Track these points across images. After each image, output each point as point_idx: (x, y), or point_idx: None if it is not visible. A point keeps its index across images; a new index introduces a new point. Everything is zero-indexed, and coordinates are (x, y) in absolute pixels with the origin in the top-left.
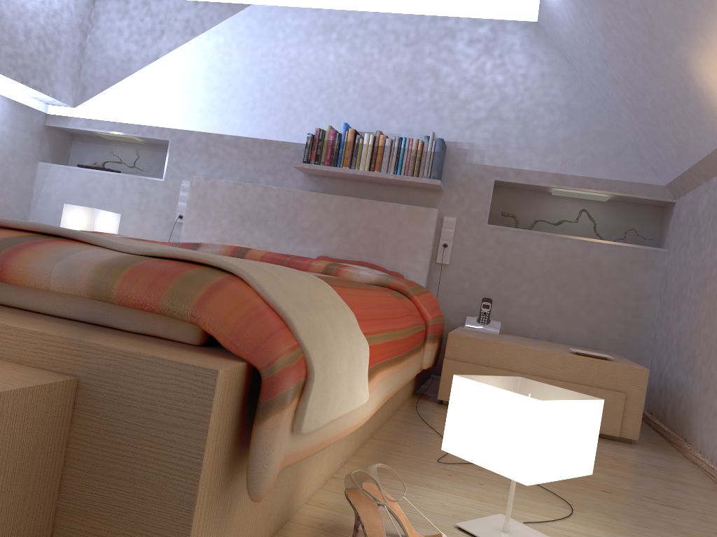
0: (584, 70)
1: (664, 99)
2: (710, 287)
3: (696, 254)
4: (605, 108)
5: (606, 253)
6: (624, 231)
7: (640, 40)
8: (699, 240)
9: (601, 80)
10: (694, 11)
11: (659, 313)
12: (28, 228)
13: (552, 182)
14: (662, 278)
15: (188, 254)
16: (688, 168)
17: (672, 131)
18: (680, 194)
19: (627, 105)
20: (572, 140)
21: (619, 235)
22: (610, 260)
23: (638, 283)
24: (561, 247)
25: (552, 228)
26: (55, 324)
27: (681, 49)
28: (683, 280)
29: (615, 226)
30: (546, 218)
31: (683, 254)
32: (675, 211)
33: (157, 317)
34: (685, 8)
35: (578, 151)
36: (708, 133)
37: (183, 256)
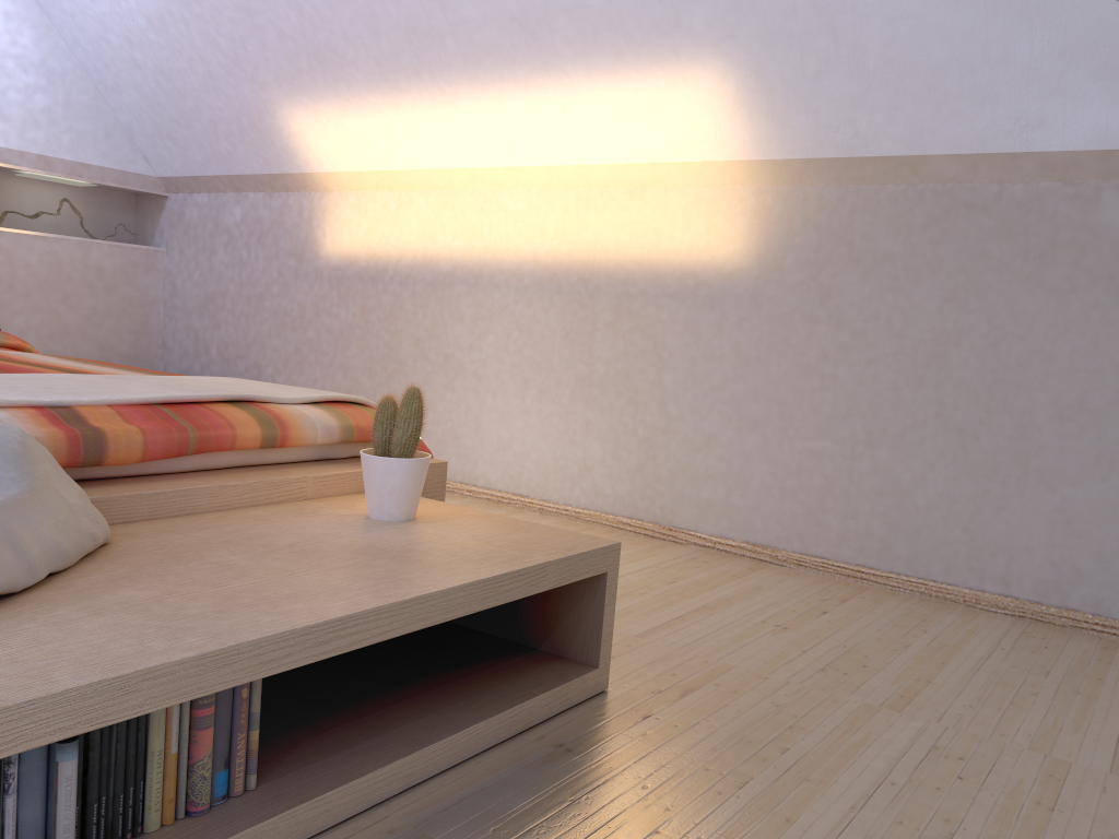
0: (71, 27)
1: (218, 114)
2: (271, 303)
3: (235, 266)
4: (89, 75)
5: (108, 255)
6: (100, 221)
7: (215, 58)
8: (238, 253)
9: (106, 52)
10: (311, 79)
11: (168, 319)
12: (218, 399)
13: (38, 167)
14: (164, 280)
15: (336, 397)
16: (214, 175)
17: (211, 140)
18: (181, 191)
19: (143, 92)
20: (55, 112)
21: (94, 227)
22: (112, 264)
23: (143, 288)
24: (57, 250)
25: (16, 218)
26: (332, 466)
27: (275, 93)
28: (215, 289)
29: (89, 215)
30: (6, 205)
31: (205, 261)
32: (171, 207)
33: (358, 444)
34: (302, 72)
35: (63, 127)
36: (268, 160)
37: (333, 399)
